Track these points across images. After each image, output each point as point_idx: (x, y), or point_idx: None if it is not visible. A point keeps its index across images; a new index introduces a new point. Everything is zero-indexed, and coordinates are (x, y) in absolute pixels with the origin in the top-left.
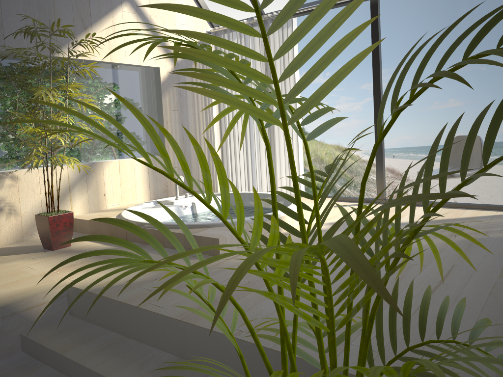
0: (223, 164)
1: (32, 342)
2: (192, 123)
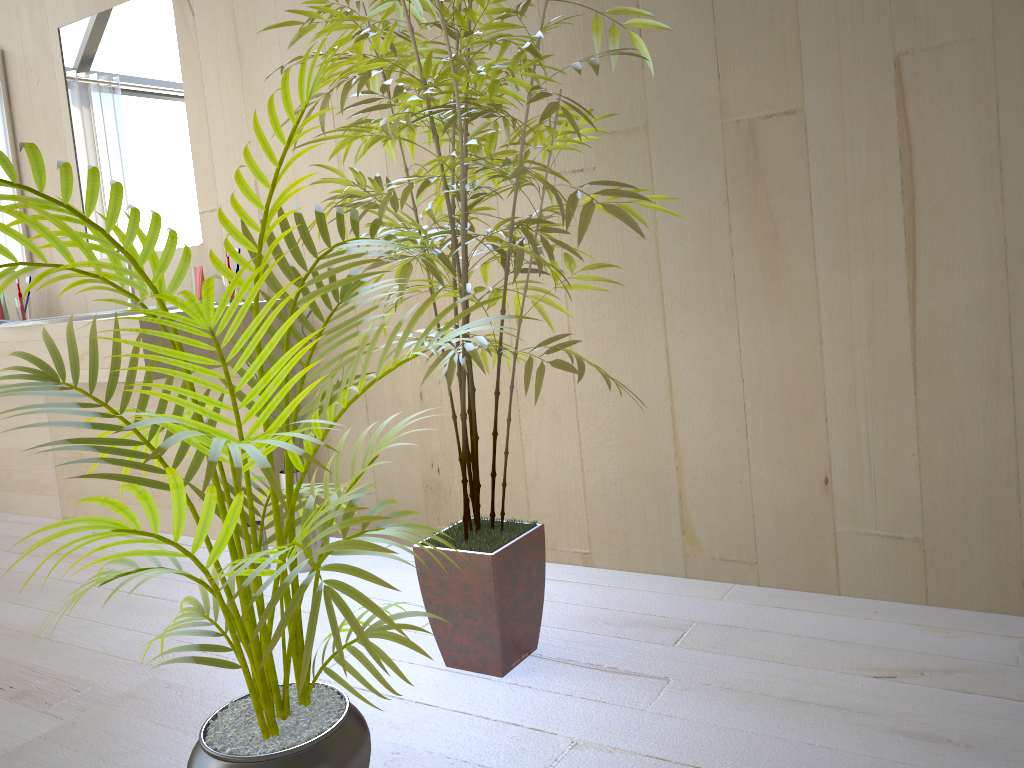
0: None
1: None
2: None
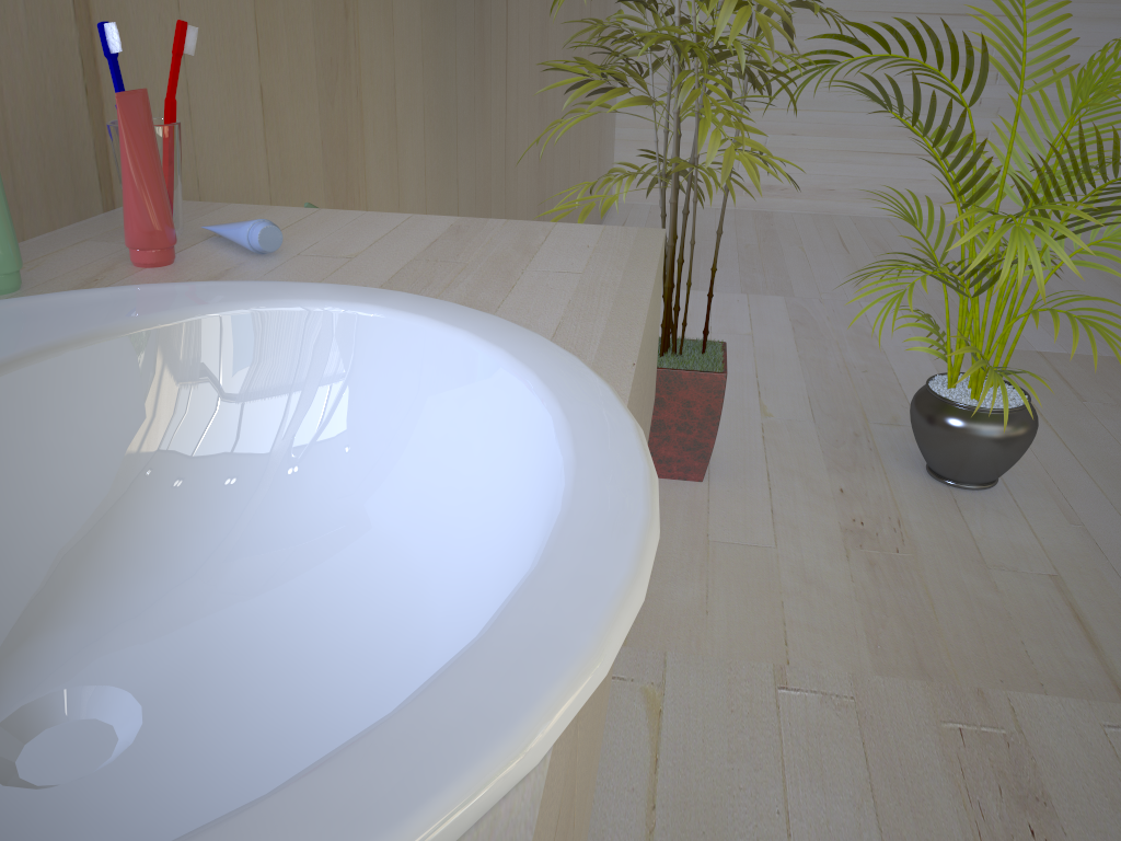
0: None
1: None
2: None
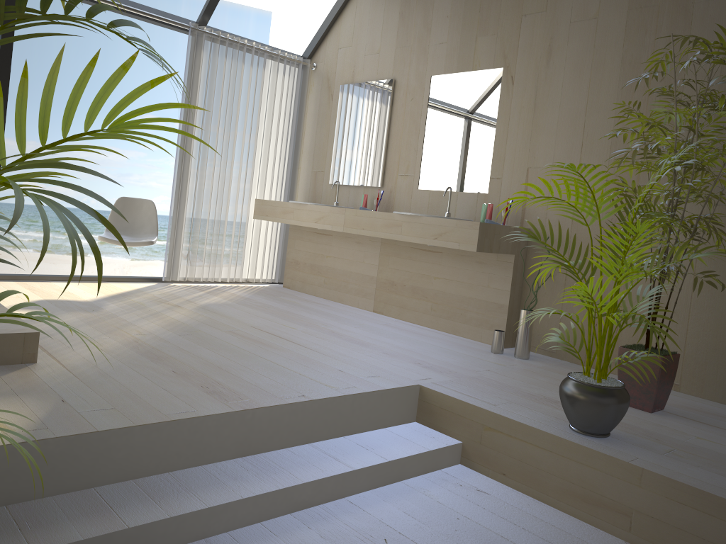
0: None
1: None
2: None
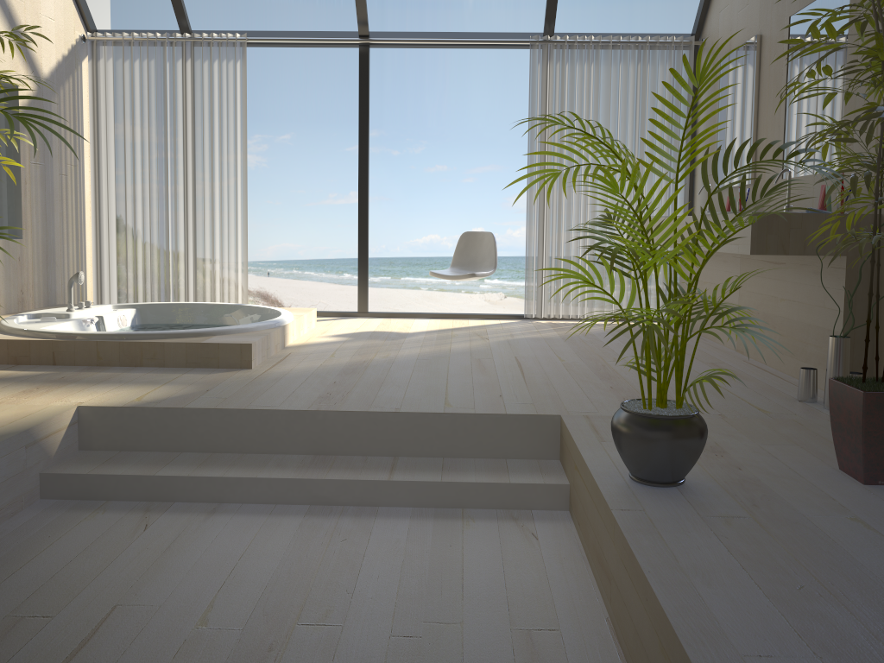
0: (102, 262)
1: (75, 477)
2: (58, 189)
